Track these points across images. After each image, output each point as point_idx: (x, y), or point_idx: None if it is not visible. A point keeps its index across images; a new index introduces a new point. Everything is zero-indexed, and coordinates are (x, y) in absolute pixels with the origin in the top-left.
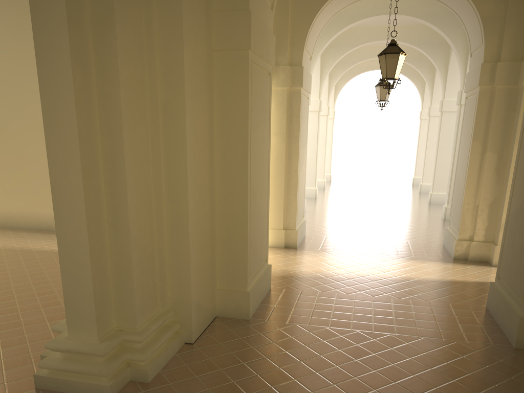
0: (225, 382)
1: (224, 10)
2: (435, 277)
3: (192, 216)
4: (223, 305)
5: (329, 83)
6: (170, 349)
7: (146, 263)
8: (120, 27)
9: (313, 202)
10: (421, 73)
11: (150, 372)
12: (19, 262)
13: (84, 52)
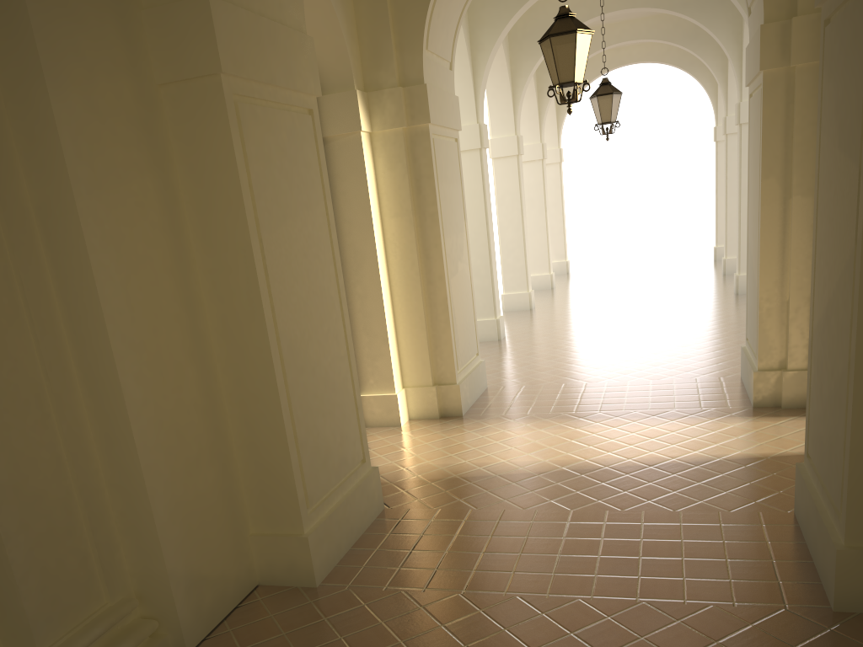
0: None
1: (163, 3)
2: (706, 453)
3: (142, 417)
4: (266, 564)
5: (540, 102)
6: None
7: (49, 523)
8: None
9: (525, 317)
10: (703, 59)
11: None
12: None
13: None
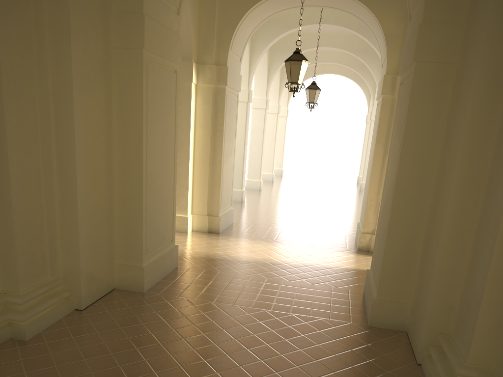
0: (96, 343)
1: (122, 12)
2: (332, 264)
3: (82, 195)
4: (121, 278)
5: (281, 83)
6: (55, 313)
7: (33, 234)
8: (2, 22)
9: (256, 193)
10: (365, 79)
11: (29, 331)
12: None
13: None
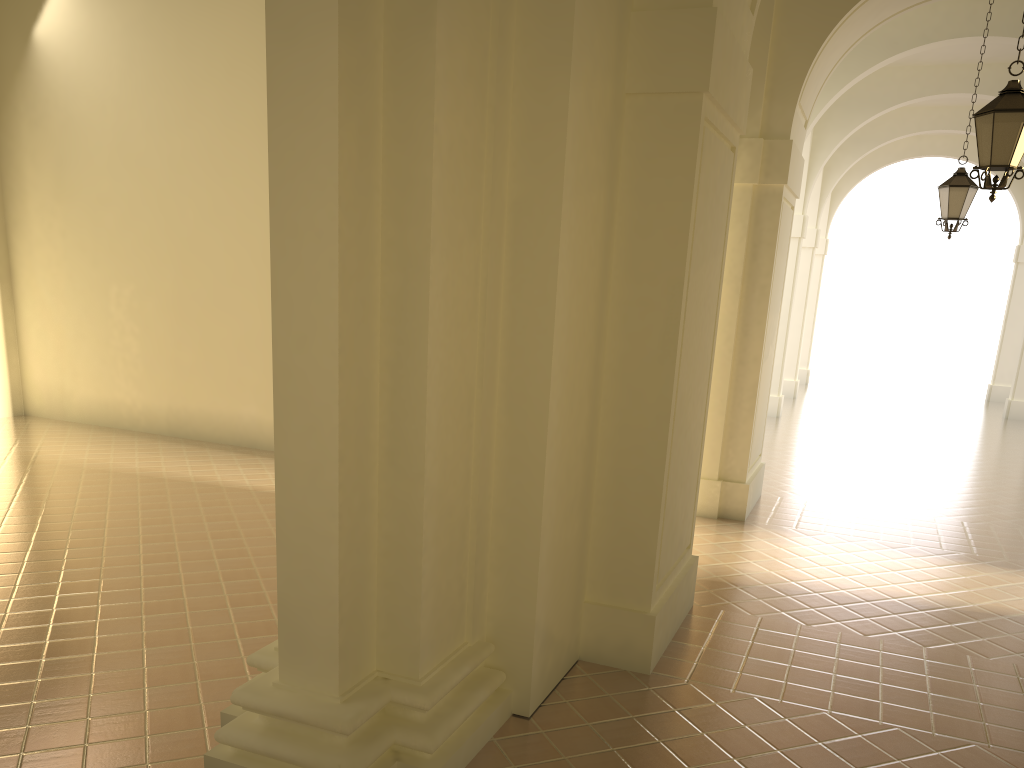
0: None
1: (657, 7)
2: None
3: (553, 447)
4: (594, 638)
5: (824, 182)
6: (483, 728)
7: (450, 541)
8: (445, 33)
9: (774, 425)
10: None
11: None
12: (194, 507)
13: (366, 87)
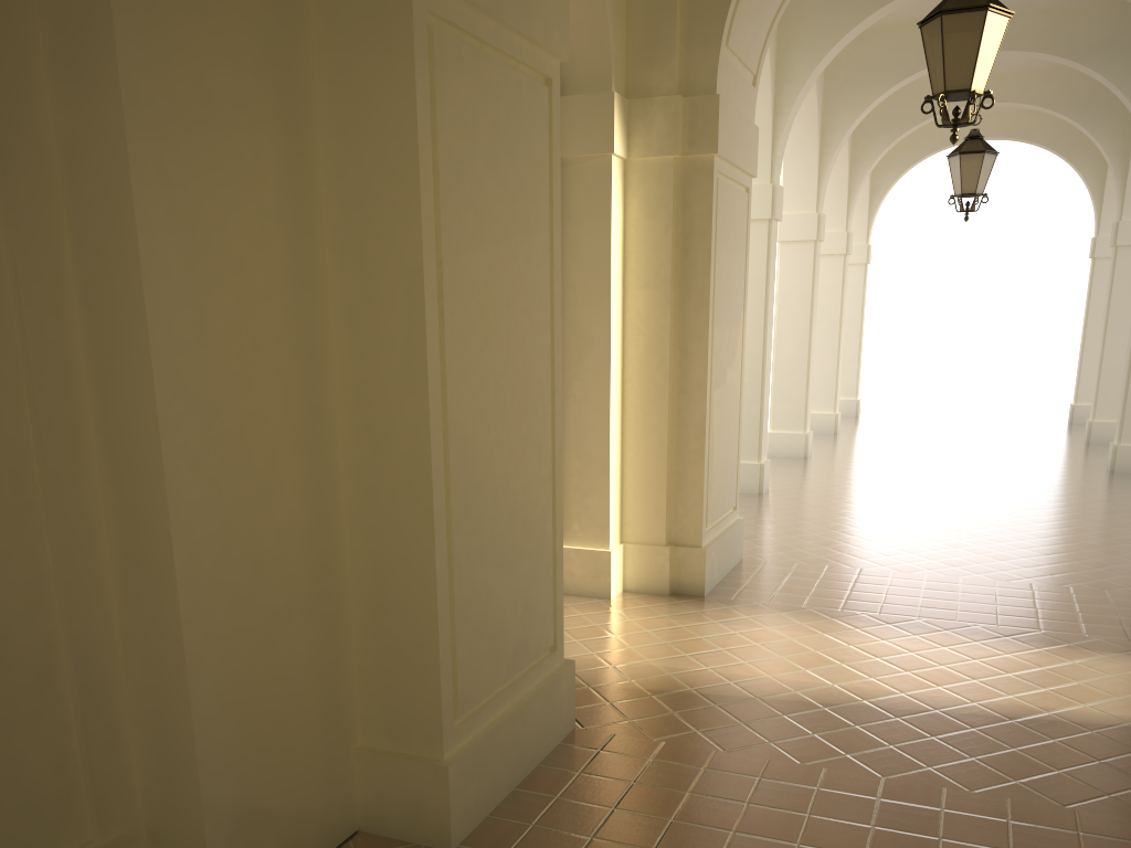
0: None
1: None
2: (1104, 711)
3: (196, 531)
4: (375, 800)
5: (852, 176)
6: None
7: (4, 693)
8: None
9: (797, 467)
10: (1095, 137)
11: None
12: None
13: None
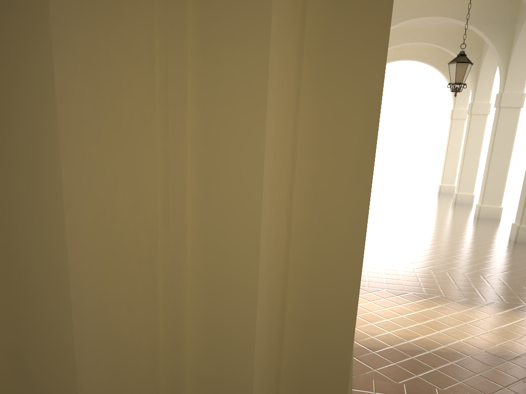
0: None
1: None
2: None
3: (262, 293)
4: None
5: None
6: None
7: None
8: None
9: None
10: None
11: None
12: None
13: None
